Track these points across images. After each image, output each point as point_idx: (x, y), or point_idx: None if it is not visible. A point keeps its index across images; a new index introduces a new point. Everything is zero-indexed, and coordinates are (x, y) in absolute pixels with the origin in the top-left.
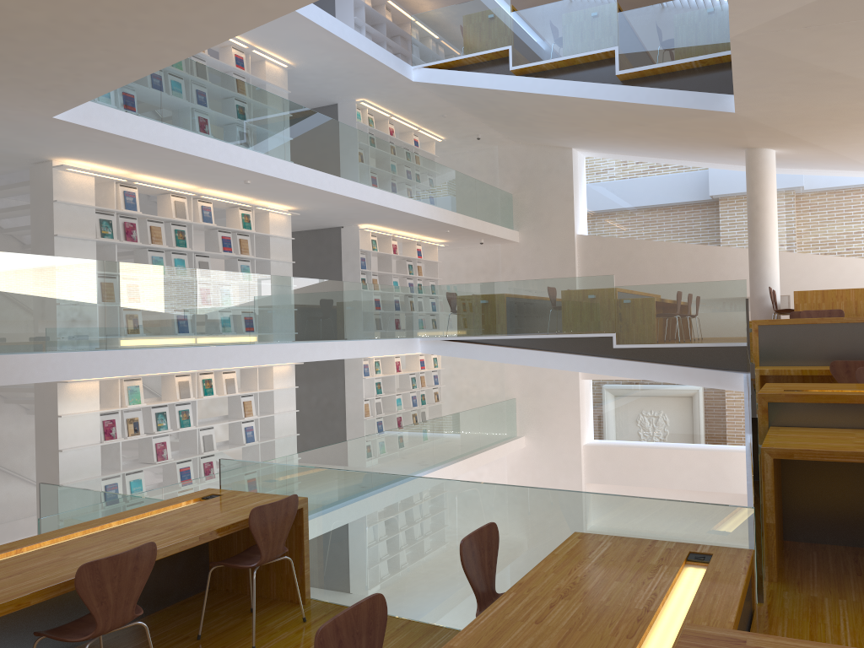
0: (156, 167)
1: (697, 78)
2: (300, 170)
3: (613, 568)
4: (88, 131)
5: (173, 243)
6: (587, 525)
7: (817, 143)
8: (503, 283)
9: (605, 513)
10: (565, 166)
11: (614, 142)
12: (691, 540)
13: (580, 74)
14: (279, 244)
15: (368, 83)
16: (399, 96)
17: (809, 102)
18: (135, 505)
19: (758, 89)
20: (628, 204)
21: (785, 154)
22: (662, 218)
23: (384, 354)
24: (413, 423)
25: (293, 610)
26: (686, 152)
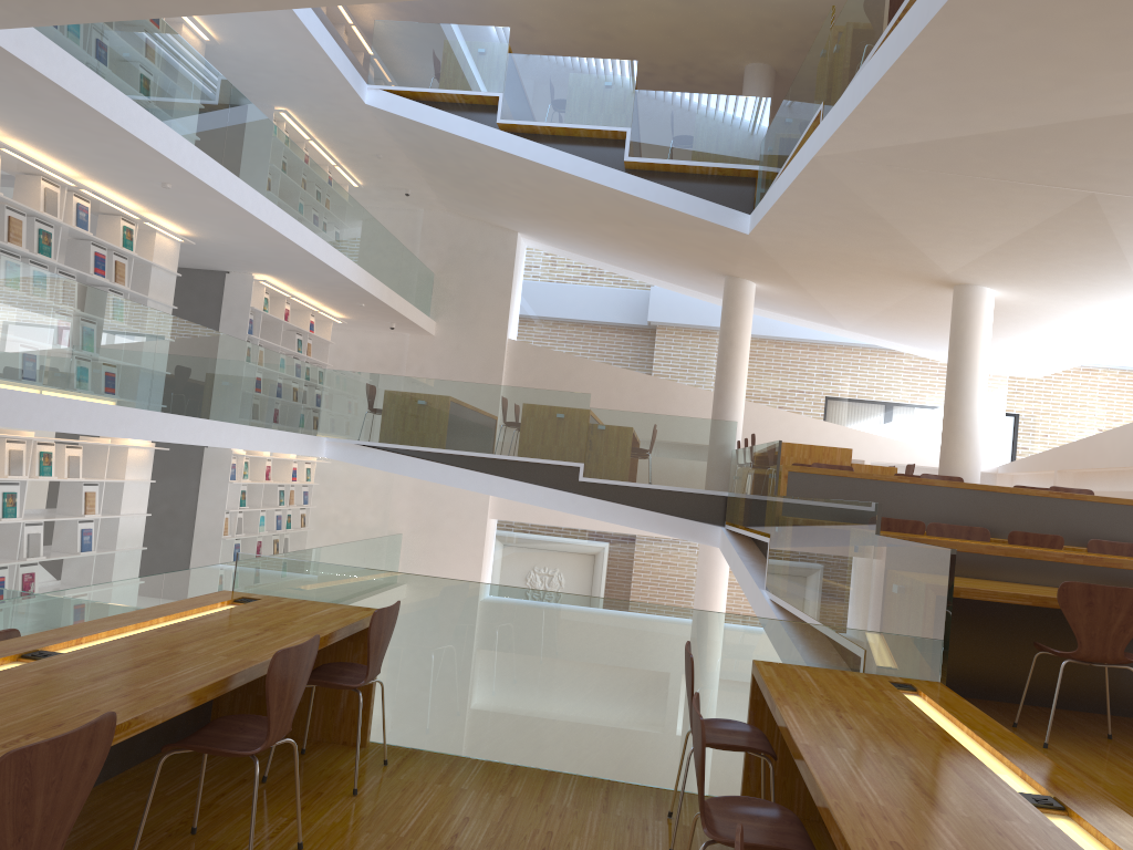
0: (52, 135)
1: (710, 187)
2: (240, 185)
3: (843, 690)
4: (10, 63)
5: (35, 248)
6: (761, 653)
7: (804, 286)
8: (451, 383)
9: (783, 641)
10: (507, 253)
11: (579, 236)
12: (875, 672)
13: (579, 149)
14: (162, 279)
15: (305, 90)
16: (336, 117)
17: (830, 241)
18: (67, 611)
19: (793, 216)
20: (573, 313)
21: (762, 291)
22: (611, 338)
23: (289, 452)
24: (274, 551)
25: (356, 753)
26: (655, 266)
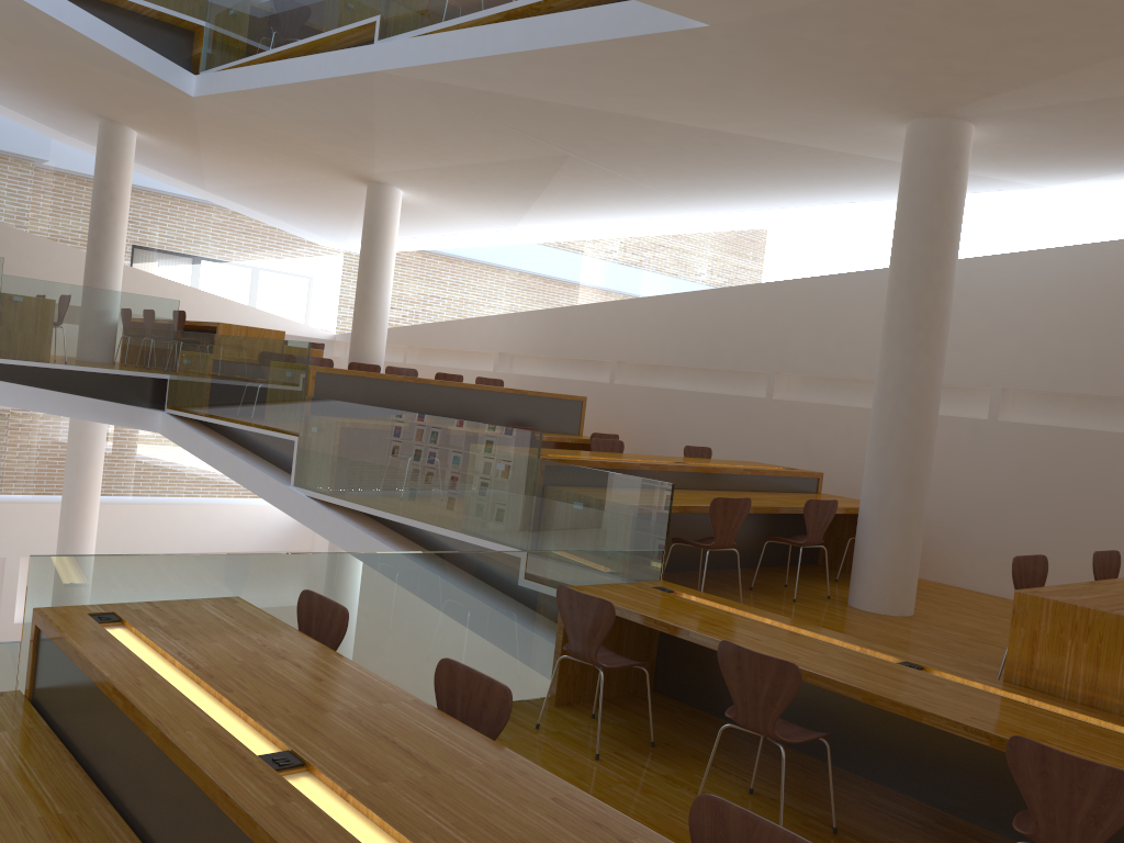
0: None
1: (143, 30)
2: None
3: (666, 604)
4: None
5: None
6: (559, 580)
7: (204, 149)
8: None
9: (573, 567)
10: None
11: None
12: (627, 580)
13: None
14: None
15: None
16: None
17: (287, 125)
18: None
19: (276, 99)
20: None
21: (137, 140)
22: None
23: None
24: None
25: None
26: None
